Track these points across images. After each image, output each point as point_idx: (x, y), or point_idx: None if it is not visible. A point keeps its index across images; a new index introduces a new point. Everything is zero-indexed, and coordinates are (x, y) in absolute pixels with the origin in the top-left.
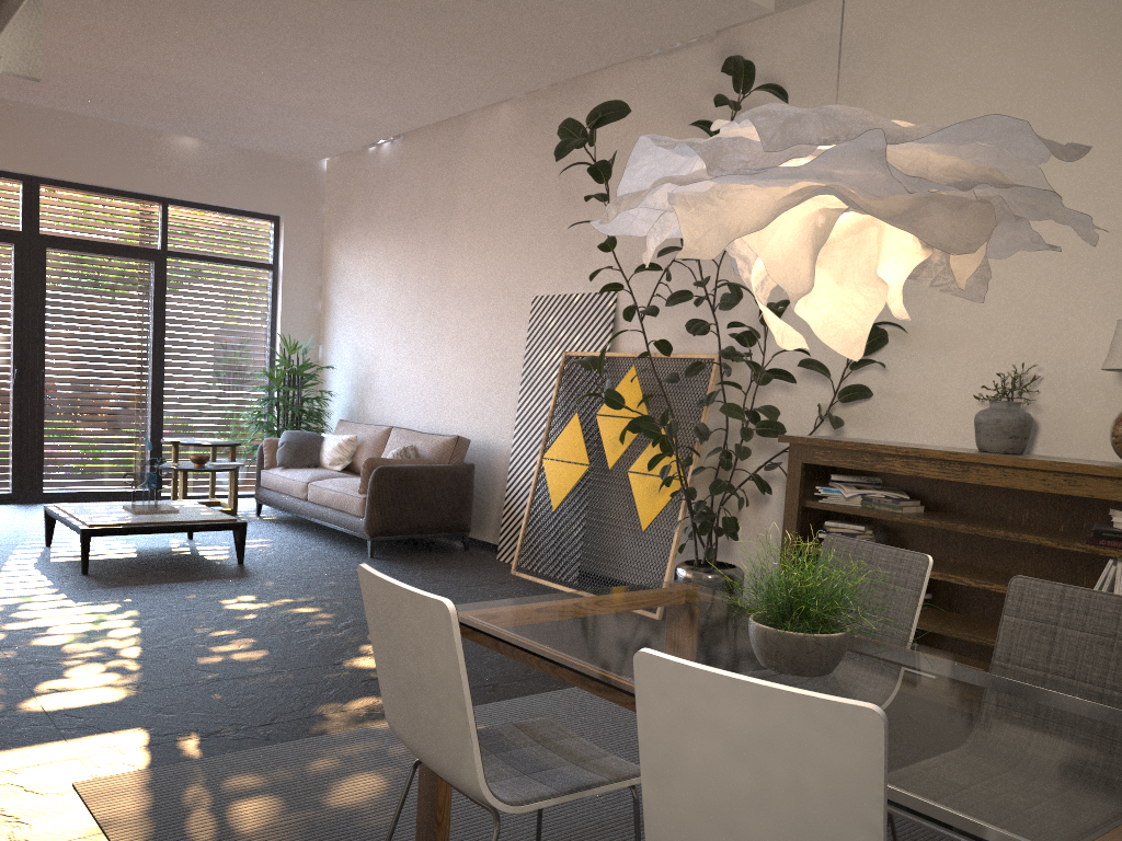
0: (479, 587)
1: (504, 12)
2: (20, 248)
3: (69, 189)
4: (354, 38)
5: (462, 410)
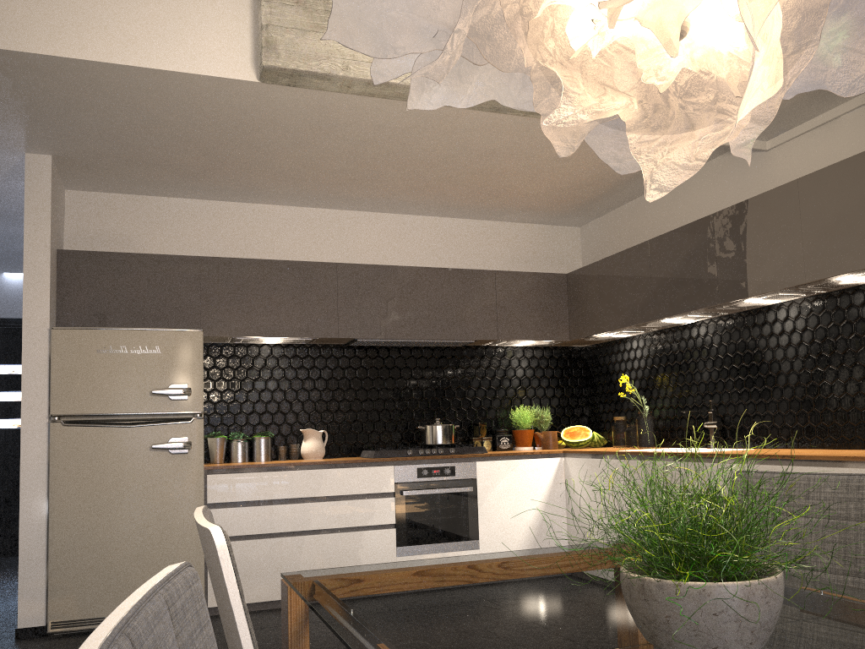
0: None
1: None
2: None
3: None
4: None
5: None
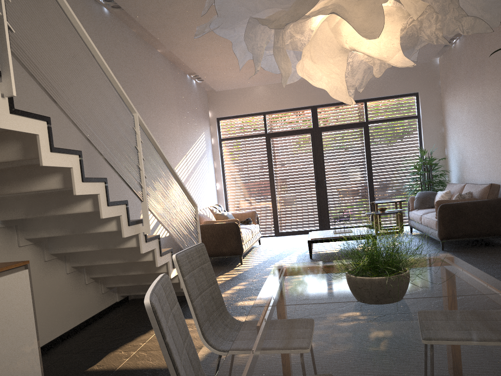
0: (485, 265)
1: None
2: (312, 134)
3: (328, 107)
4: None
5: (500, 169)
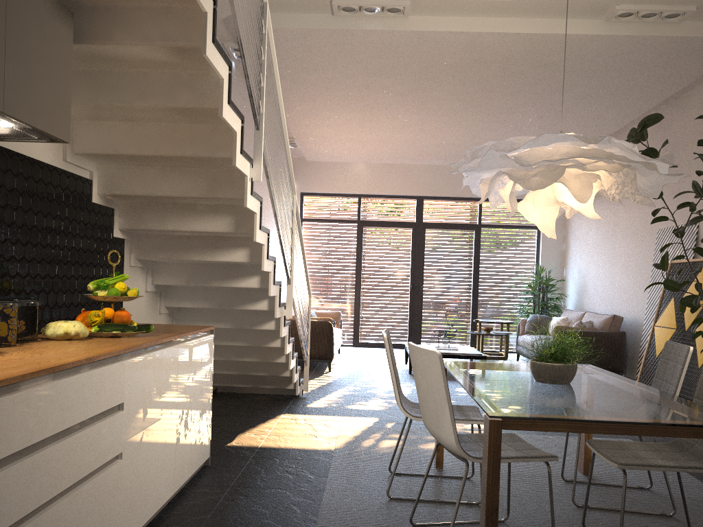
0: None
1: (597, 79)
2: (414, 229)
3: (436, 200)
4: (533, 108)
5: (625, 300)
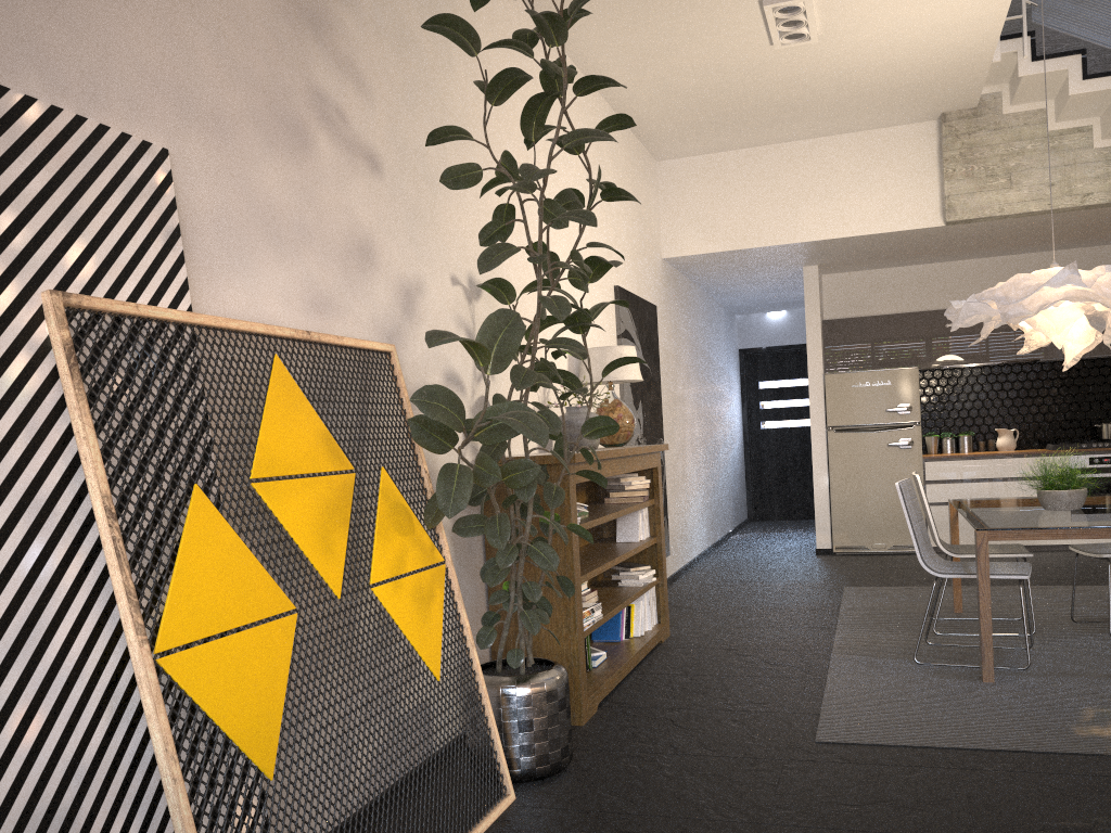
0: None
1: None
2: None
3: None
4: None
5: None
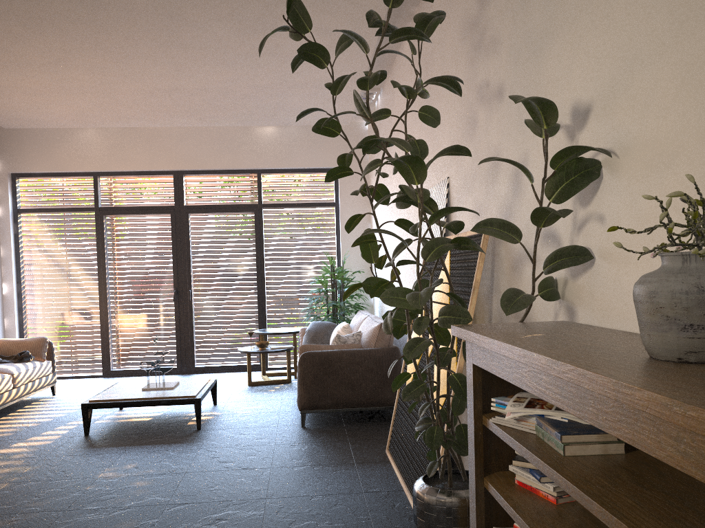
0: (326, 467)
1: None
2: (173, 215)
3: (202, 175)
4: (210, 13)
5: None
